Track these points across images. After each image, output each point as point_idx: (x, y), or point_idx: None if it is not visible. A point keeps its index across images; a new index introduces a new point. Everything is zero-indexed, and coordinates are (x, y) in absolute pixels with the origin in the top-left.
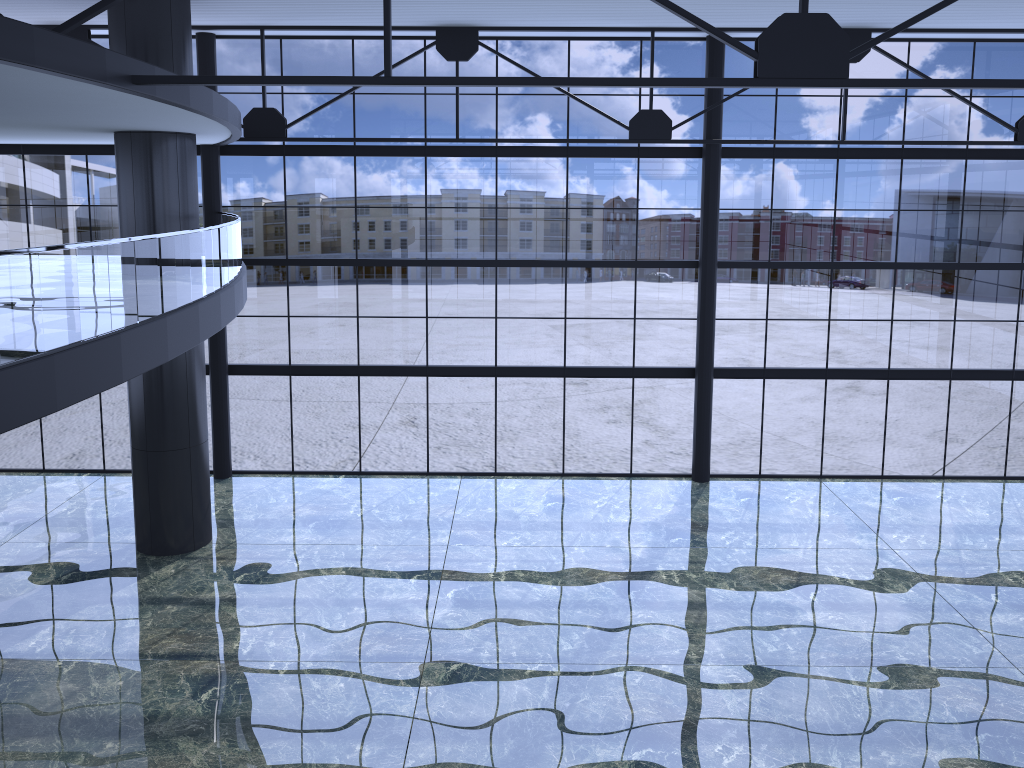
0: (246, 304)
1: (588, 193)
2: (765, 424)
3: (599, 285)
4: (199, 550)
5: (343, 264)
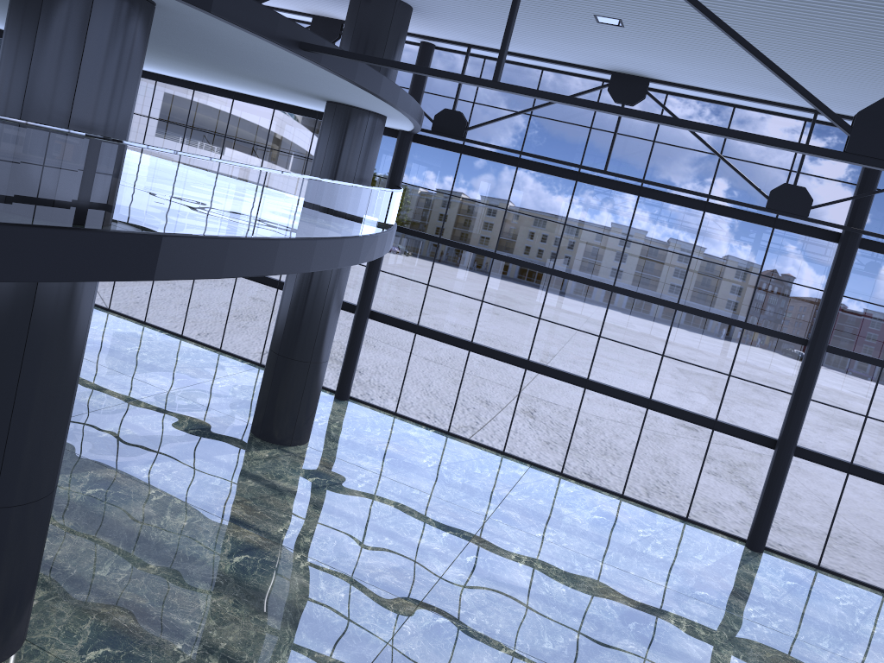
0: (435, 278)
1: (756, 263)
2: (878, 531)
3: (743, 348)
4: (294, 447)
5: (483, 254)
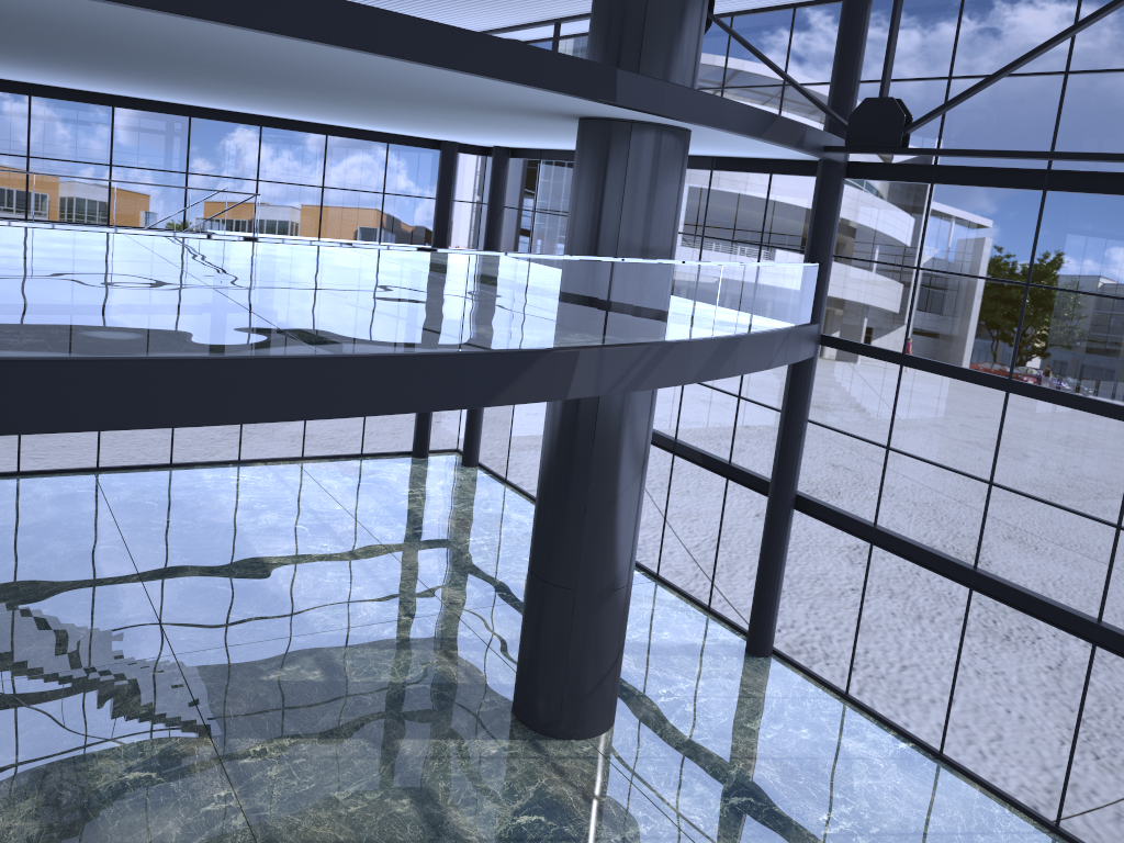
0: None
1: None
2: None
3: None
4: (562, 742)
5: (984, 383)
